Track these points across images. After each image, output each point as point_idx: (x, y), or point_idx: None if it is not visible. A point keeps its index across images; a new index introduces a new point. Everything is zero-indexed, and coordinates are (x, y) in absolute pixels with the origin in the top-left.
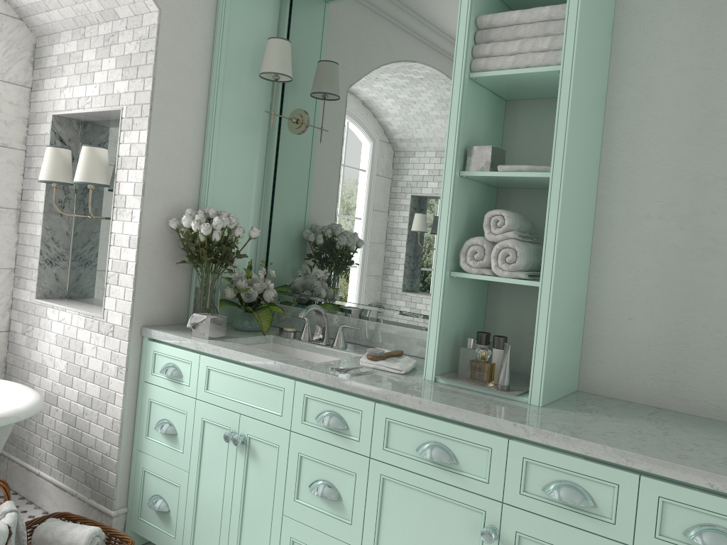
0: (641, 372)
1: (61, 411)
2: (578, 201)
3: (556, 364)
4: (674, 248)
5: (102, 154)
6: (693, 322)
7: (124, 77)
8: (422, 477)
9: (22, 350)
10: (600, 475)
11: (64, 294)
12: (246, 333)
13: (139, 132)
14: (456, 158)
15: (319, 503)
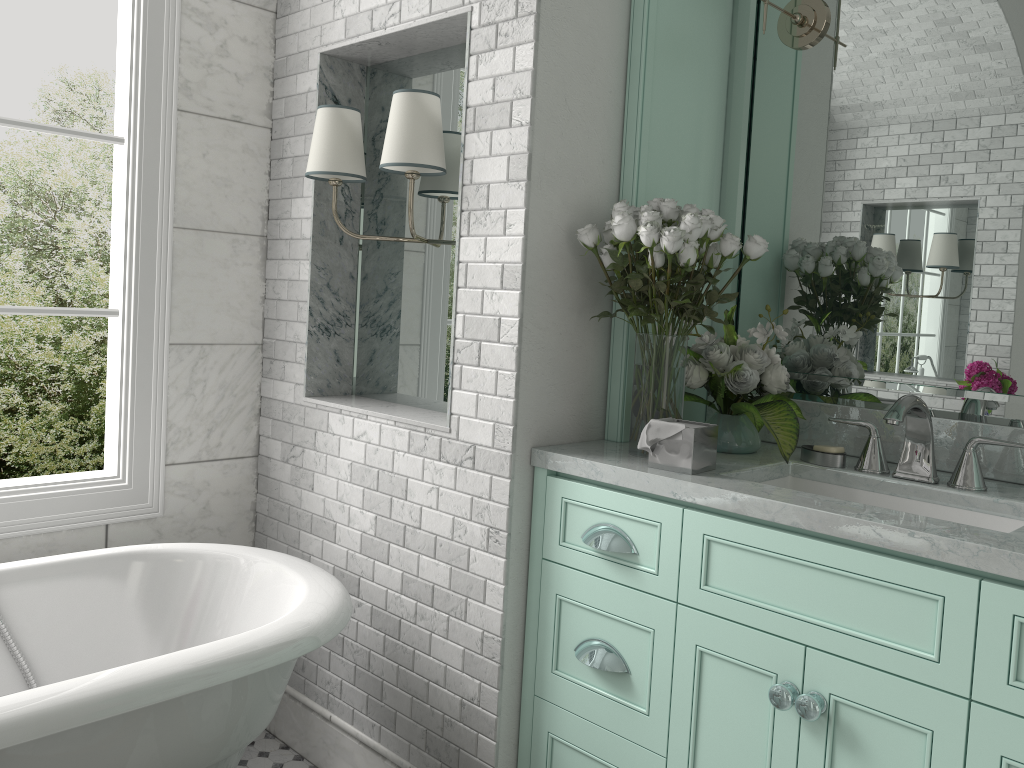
0: None
1: (368, 607)
2: None
3: None
4: None
5: (433, 107)
6: None
7: None
8: None
9: (284, 491)
10: None
11: (350, 388)
12: (739, 459)
13: (513, 49)
14: None
15: None
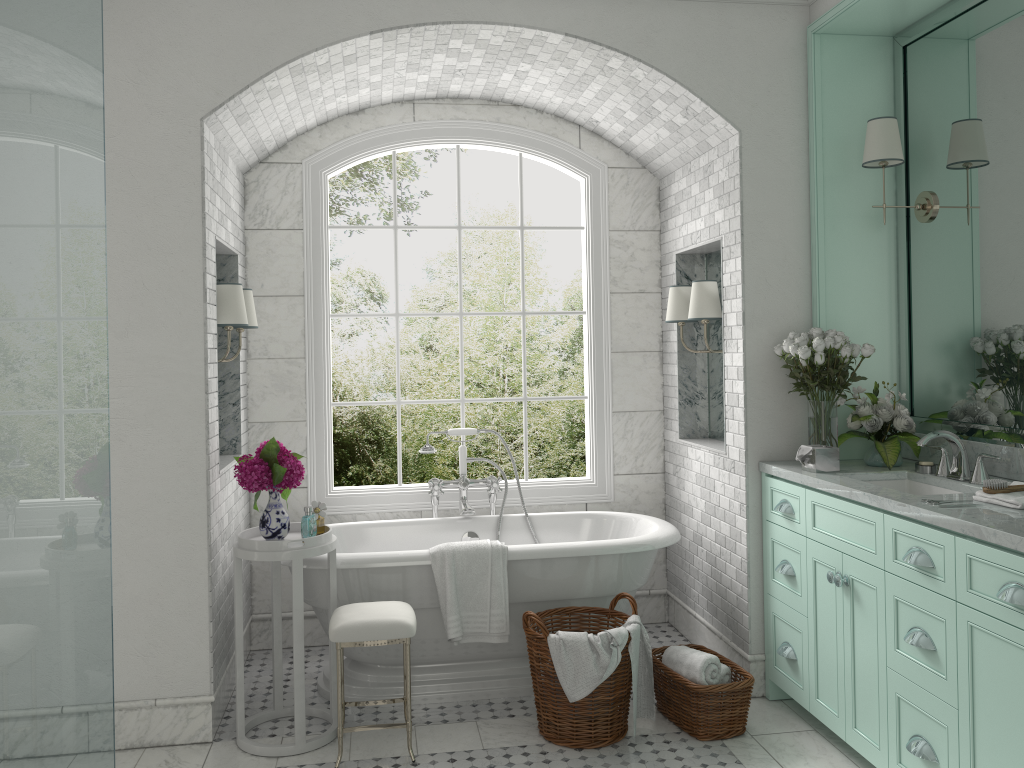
0: None
1: (704, 551)
2: None
3: None
4: None
5: (709, 287)
6: None
7: (720, 206)
8: (1005, 624)
9: (674, 491)
10: None
11: (706, 434)
12: (873, 468)
13: (735, 259)
14: None
15: (917, 654)
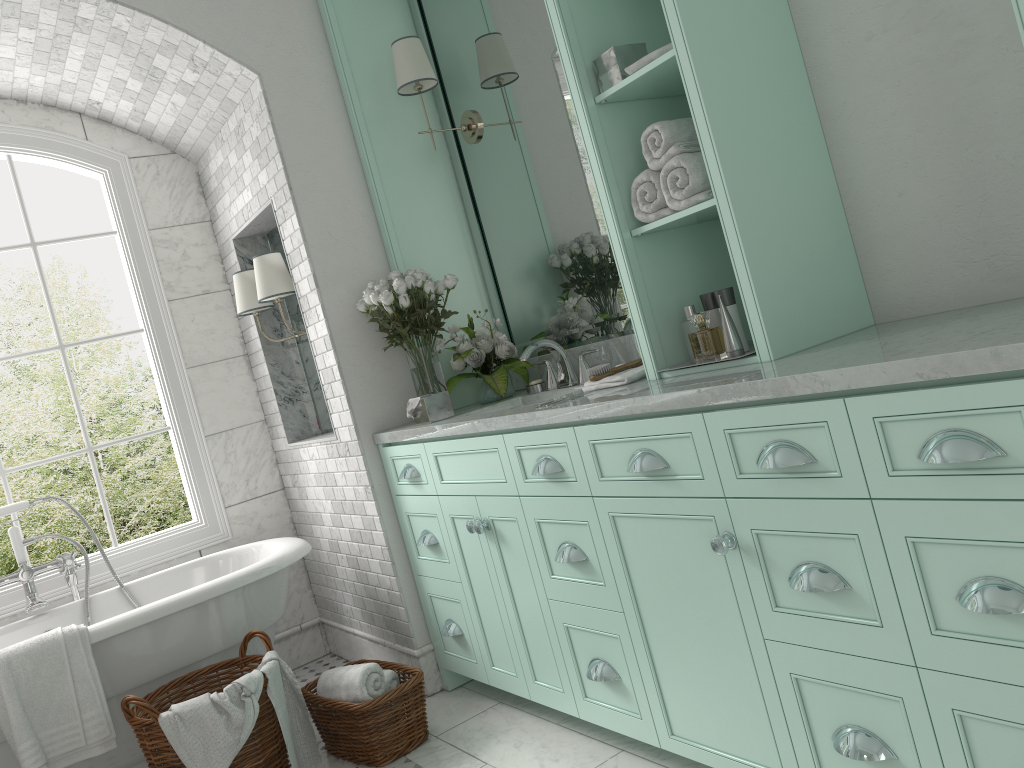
0: (943, 264)
1: (345, 556)
2: (746, 64)
3: (791, 296)
4: (918, 64)
5: (273, 259)
6: (982, 159)
7: (261, 166)
8: (643, 499)
9: (299, 504)
10: (804, 417)
11: (318, 430)
12: (488, 404)
13: (291, 219)
14: (581, 84)
15: (572, 572)
